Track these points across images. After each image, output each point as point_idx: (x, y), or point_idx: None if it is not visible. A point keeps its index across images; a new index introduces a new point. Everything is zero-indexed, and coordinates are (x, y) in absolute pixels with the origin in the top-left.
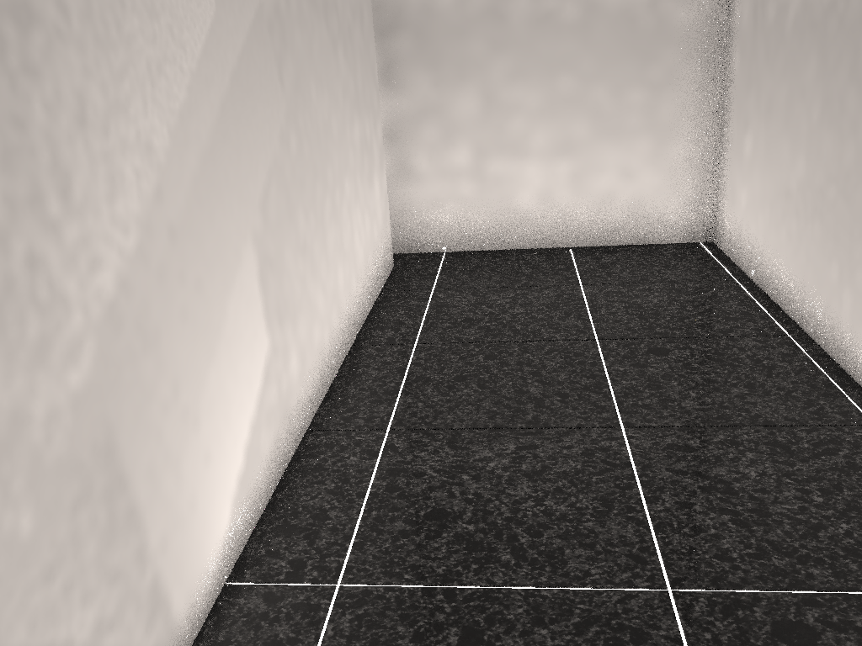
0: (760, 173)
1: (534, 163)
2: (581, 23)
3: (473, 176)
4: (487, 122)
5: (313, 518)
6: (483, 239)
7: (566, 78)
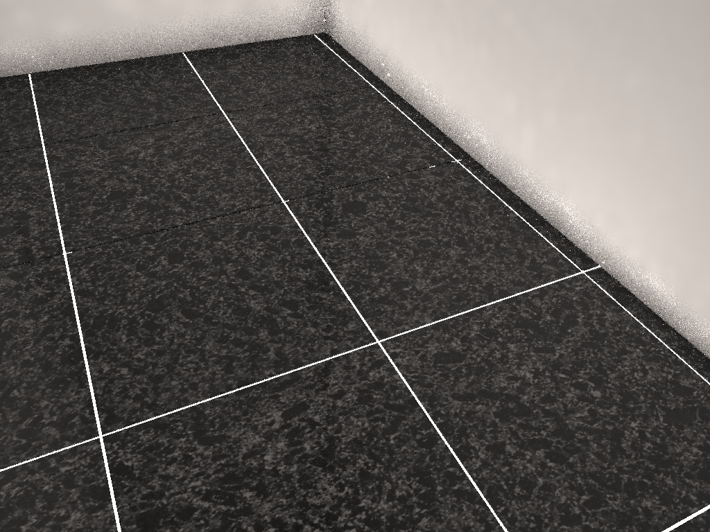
0: None
1: None
2: None
3: None
4: None
5: None
6: (77, 52)
7: None
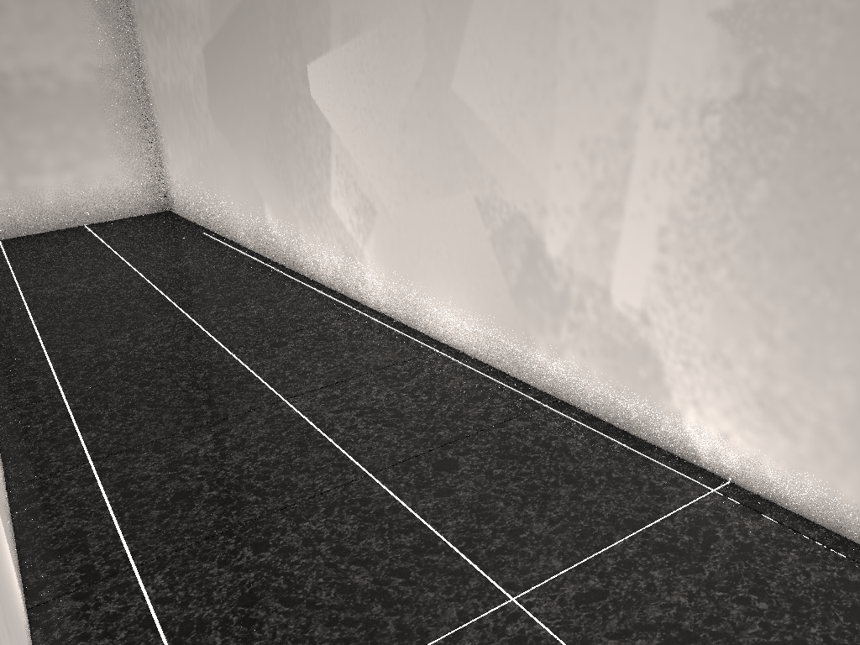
0: (178, 165)
1: (49, 177)
2: (59, 93)
3: (9, 189)
4: (11, 154)
5: (5, 310)
6: (25, 228)
7: (58, 125)
